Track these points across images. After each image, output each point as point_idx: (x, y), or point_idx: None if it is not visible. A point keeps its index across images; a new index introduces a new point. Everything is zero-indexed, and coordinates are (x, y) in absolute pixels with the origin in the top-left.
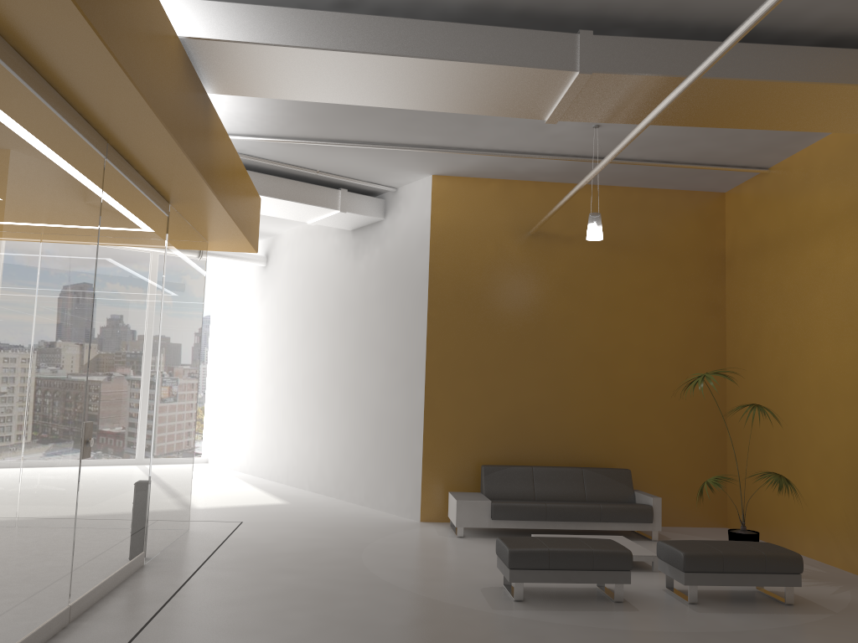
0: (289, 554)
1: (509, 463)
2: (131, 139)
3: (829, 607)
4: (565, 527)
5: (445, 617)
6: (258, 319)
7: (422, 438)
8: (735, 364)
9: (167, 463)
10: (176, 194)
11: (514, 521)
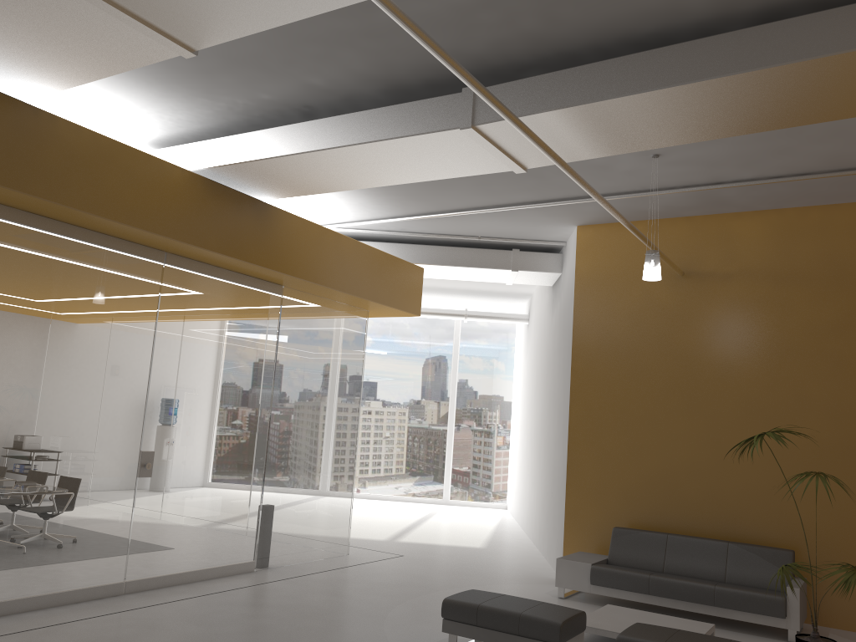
0: (370, 583)
1: (656, 528)
2: (171, 248)
3: None
4: (674, 605)
5: None
6: (524, 374)
7: (565, 493)
8: None
9: (294, 493)
10: (271, 279)
11: (616, 589)
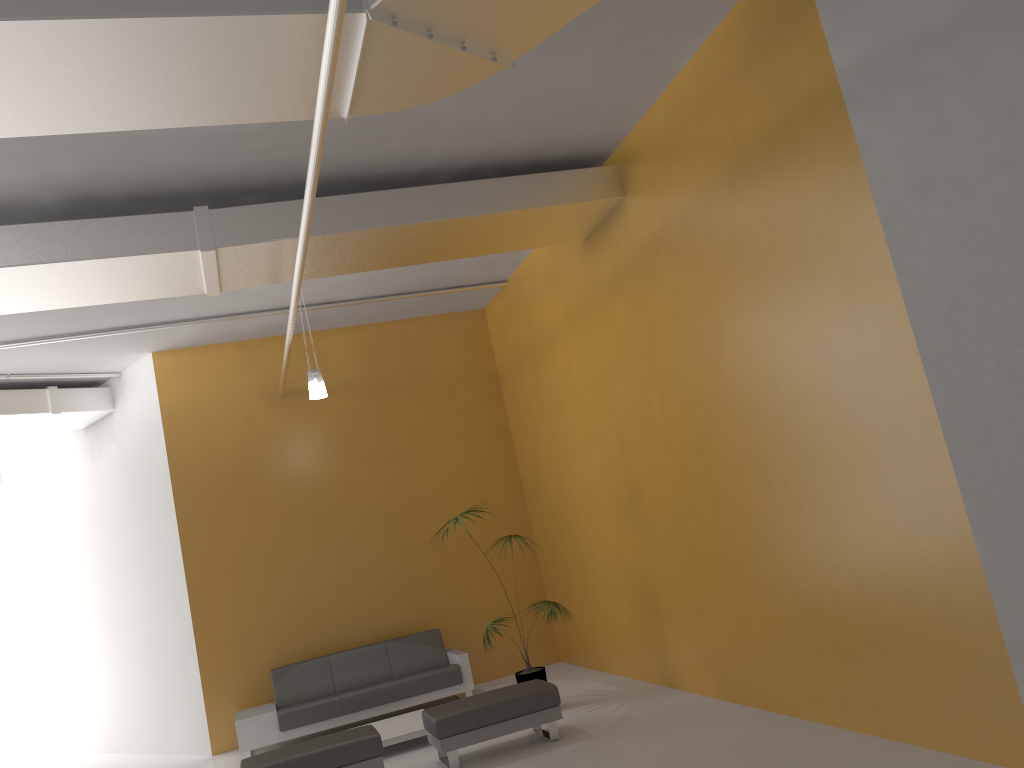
0: None
1: (307, 657)
2: None
3: (593, 731)
4: (368, 715)
5: None
6: (4, 554)
7: (197, 656)
8: (528, 486)
9: None
10: None
11: (309, 725)
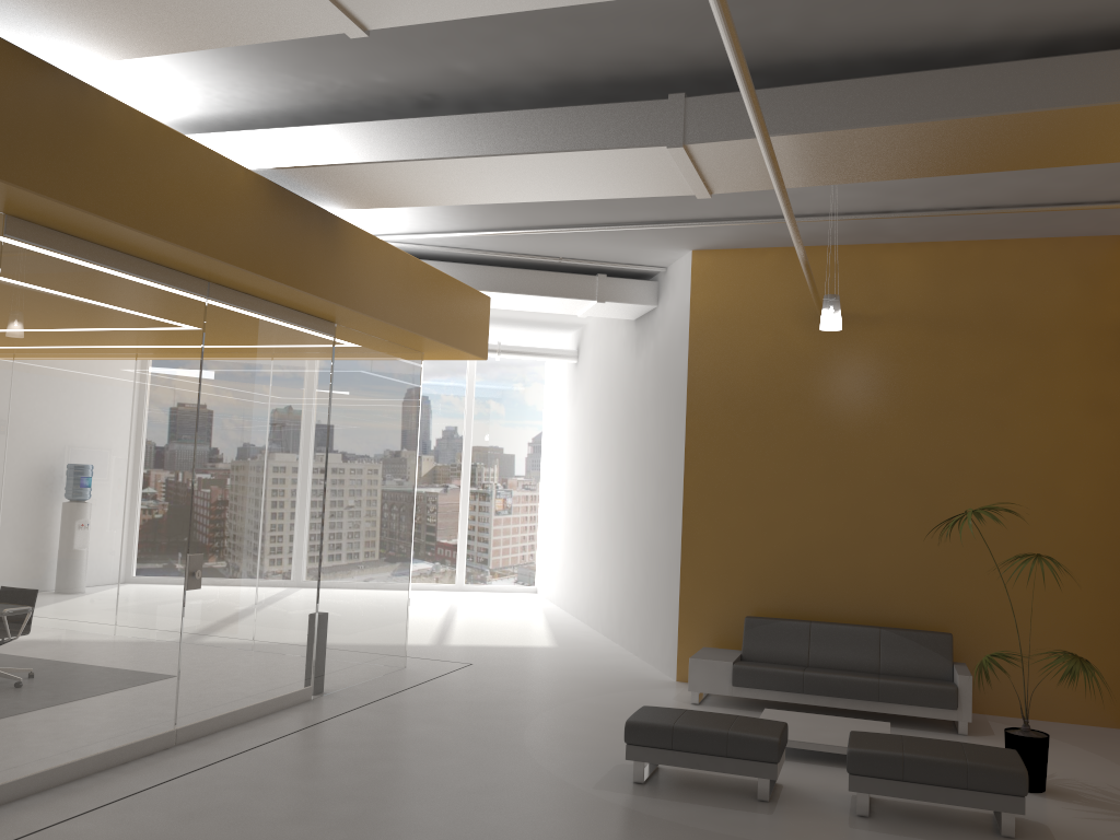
0: (466, 703)
1: (790, 615)
2: (222, 277)
3: None
4: (831, 704)
5: (525, 788)
6: (571, 426)
7: (679, 578)
8: None
9: (351, 595)
10: (328, 315)
11: (763, 690)
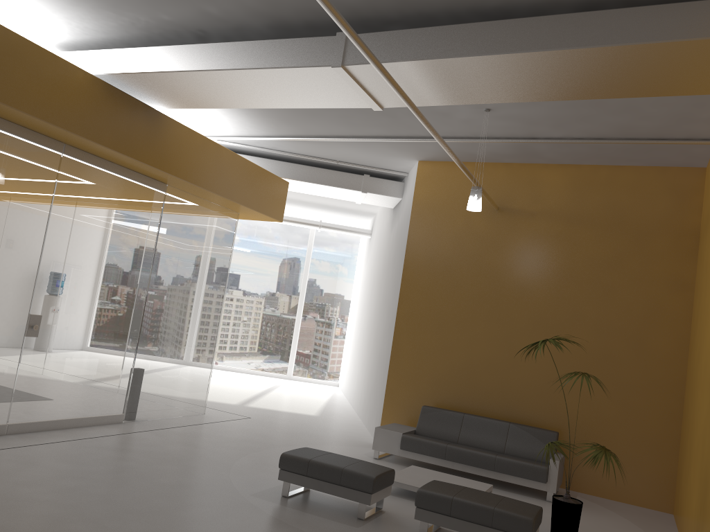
0: (221, 438)
1: (455, 409)
2: (70, 140)
3: None
4: (463, 469)
5: (204, 489)
6: (363, 278)
7: (387, 376)
8: (691, 344)
9: (163, 360)
10: (157, 177)
11: (419, 454)
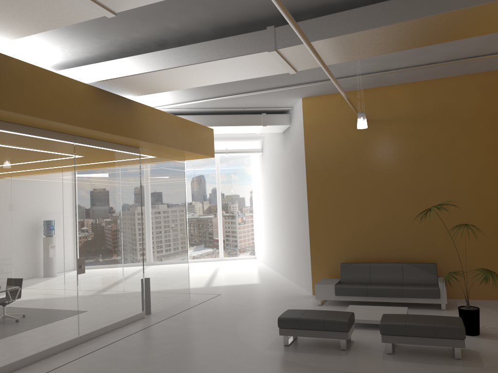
0: (214, 313)
1: (361, 261)
2: (79, 133)
3: (486, 363)
4: (381, 300)
5: (233, 352)
6: (262, 182)
7: (309, 248)
8: None
9: (160, 269)
10: (134, 145)
11: (349, 296)
